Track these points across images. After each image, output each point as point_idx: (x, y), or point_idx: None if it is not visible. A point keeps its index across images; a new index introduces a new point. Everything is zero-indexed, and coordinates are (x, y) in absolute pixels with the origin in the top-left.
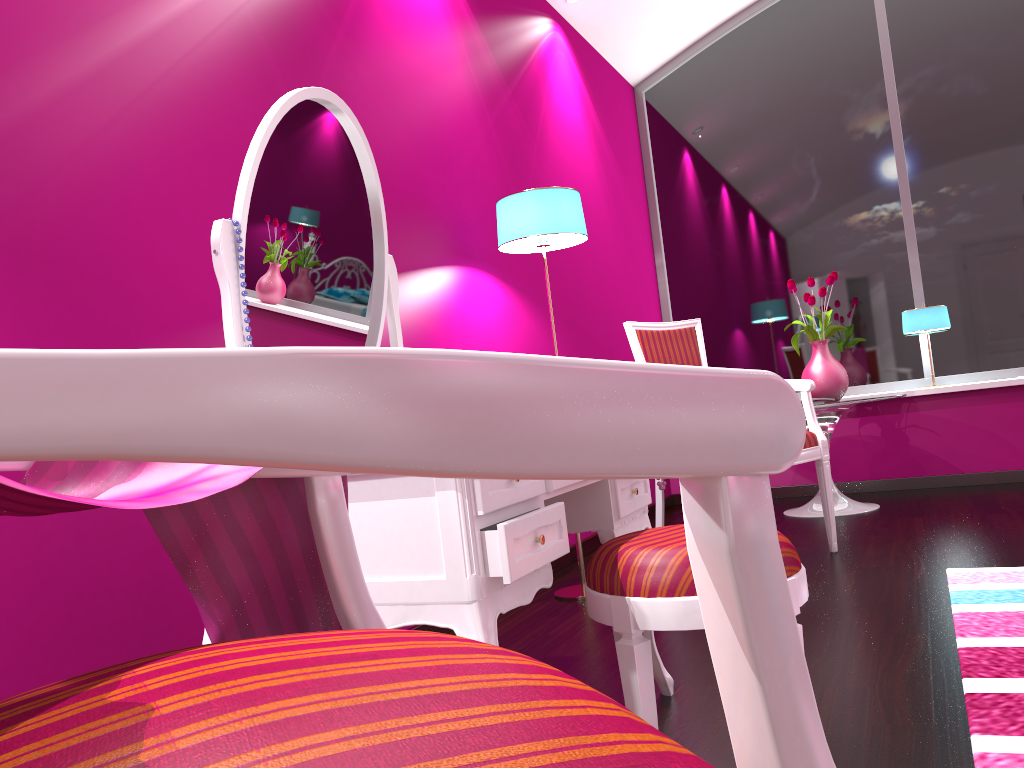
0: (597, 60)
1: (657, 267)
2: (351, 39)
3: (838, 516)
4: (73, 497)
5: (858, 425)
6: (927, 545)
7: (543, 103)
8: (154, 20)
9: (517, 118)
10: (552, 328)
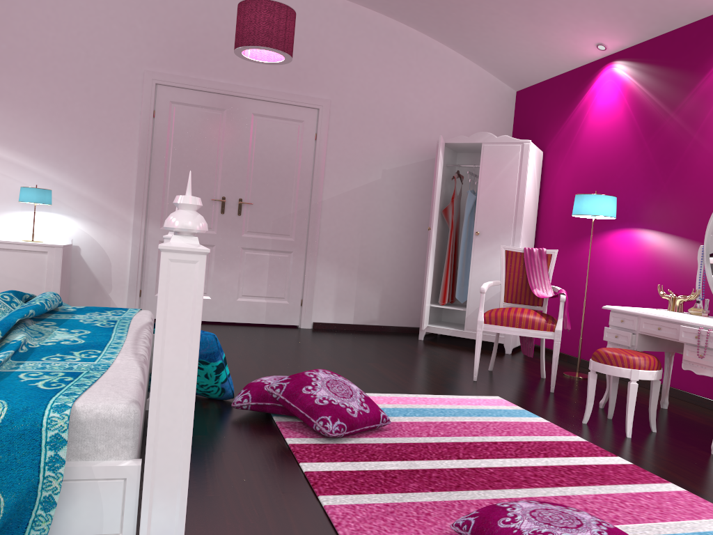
0: None
1: None
2: None
3: None
4: (538, 294)
5: None
6: None
7: None
8: None
9: None
10: None
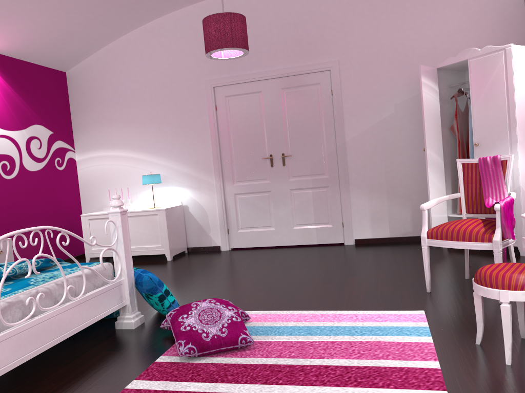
0: None
1: None
2: None
3: None
4: (488, 204)
5: None
6: None
7: None
8: None
9: None
10: None
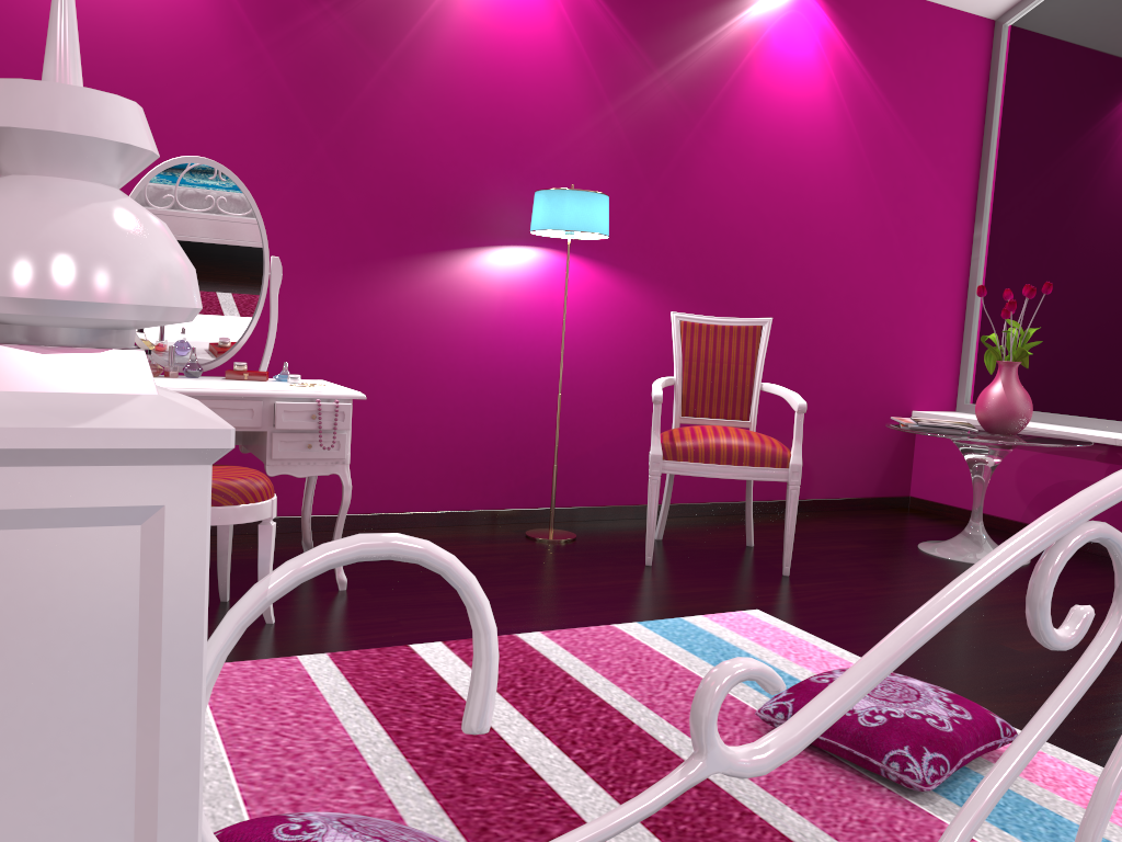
0: (893, 3)
1: (974, 240)
2: (398, 68)
3: (945, 559)
4: None
5: (1105, 472)
6: (859, 598)
7: (732, 75)
8: (181, 95)
9: (668, 98)
10: (563, 310)
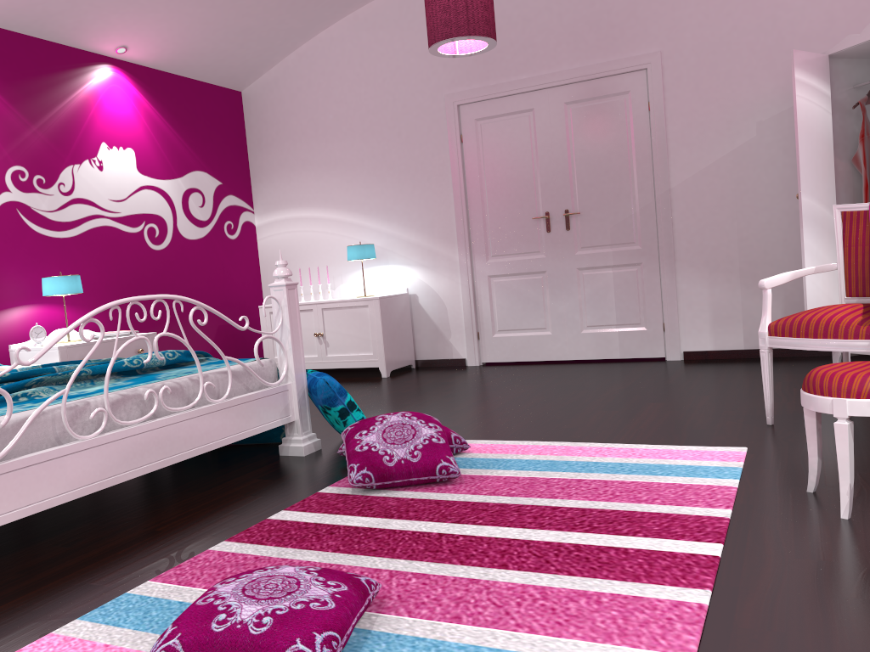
0: None
1: None
2: None
3: None
4: None
5: None
6: None
7: None
8: None
9: None
10: None
